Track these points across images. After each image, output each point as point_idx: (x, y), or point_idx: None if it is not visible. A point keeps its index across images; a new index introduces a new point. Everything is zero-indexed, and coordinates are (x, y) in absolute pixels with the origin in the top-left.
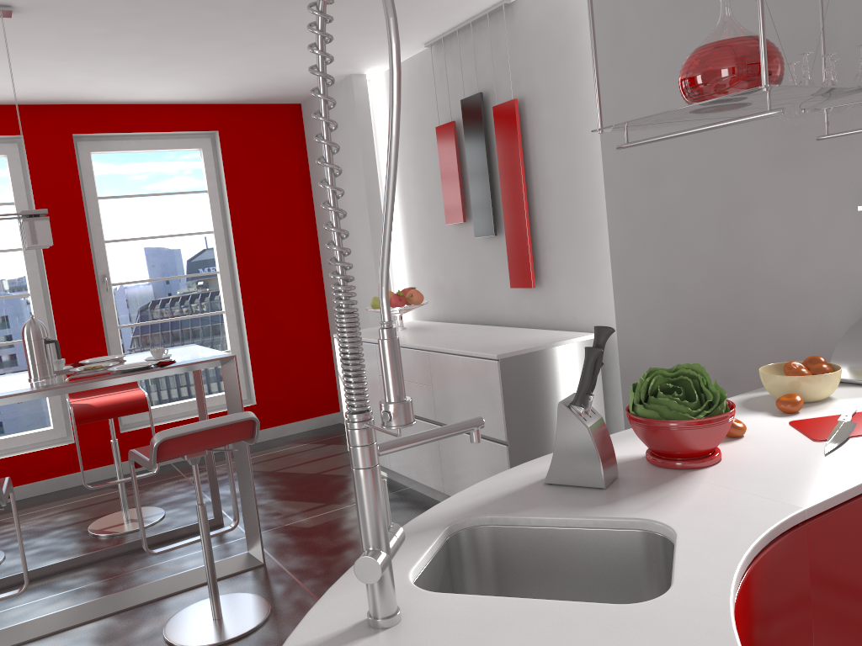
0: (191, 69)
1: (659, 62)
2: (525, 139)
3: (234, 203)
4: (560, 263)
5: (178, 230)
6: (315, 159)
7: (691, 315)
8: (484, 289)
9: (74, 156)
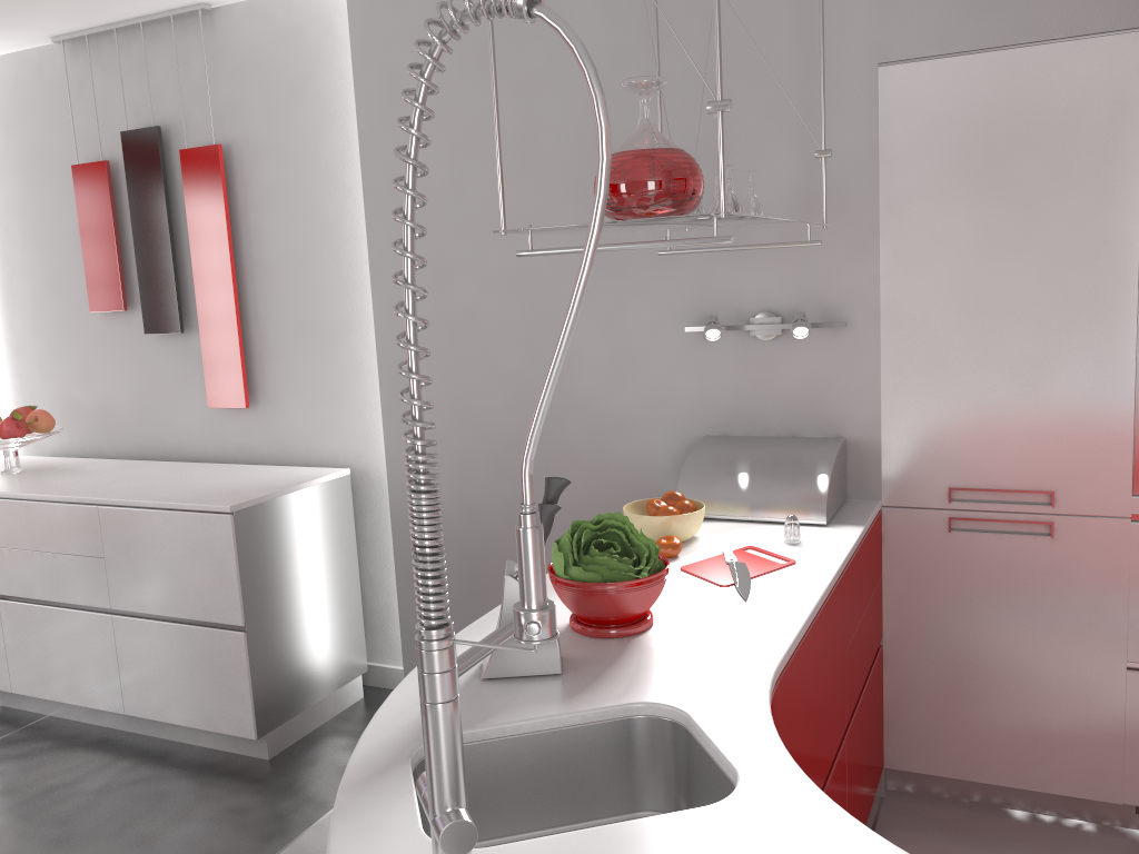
0: None
1: (450, 134)
2: (233, 201)
3: None
4: (288, 375)
5: None
6: None
7: (489, 445)
8: (158, 409)
9: None
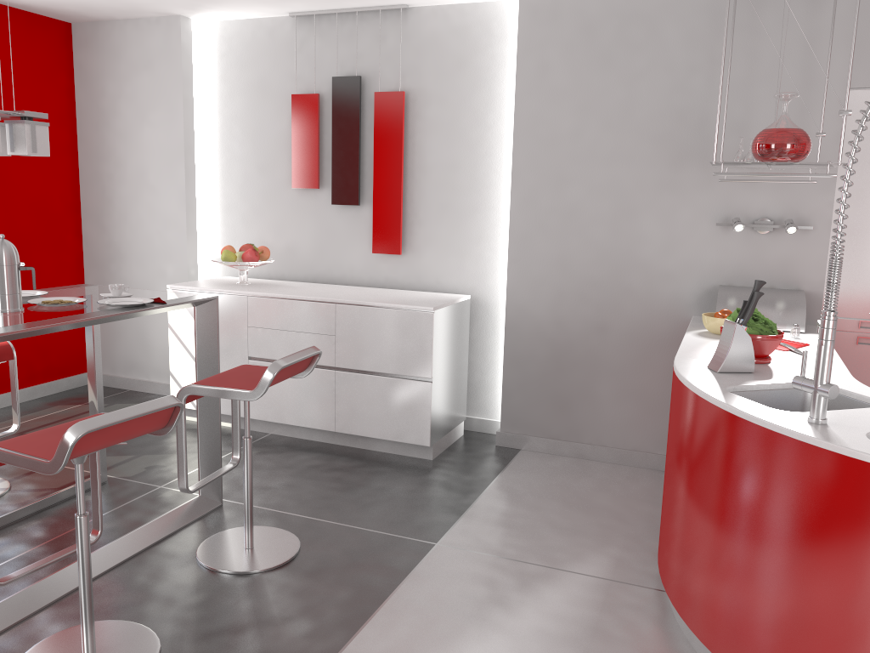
0: None
1: (577, 101)
2: (404, 127)
3: None
4: (429, 236)
5: None
6: (90, 90)
7: (578, 284)
8: (330, 252)
9: None
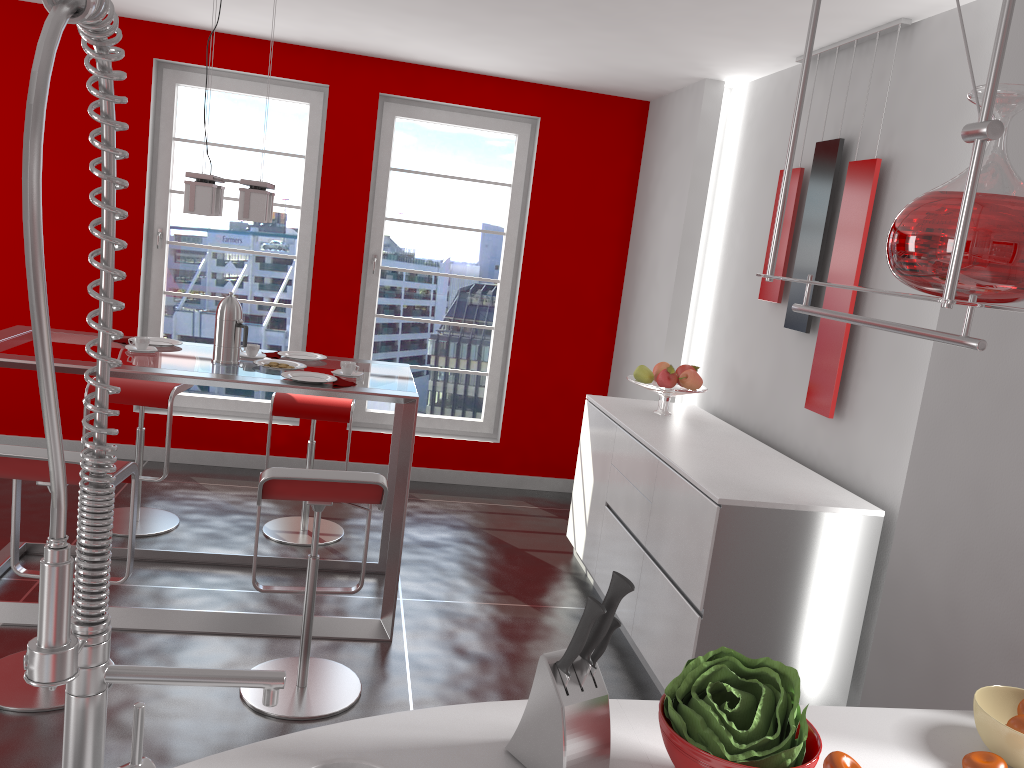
0: (505, 43)
1: None
2: (878, 216)
3: (536, 206)
4: (872, 398)
5: (466, 222)
6: (646, 173)
7: (995, 543)
8: (779, 397)
9: (375, 118)
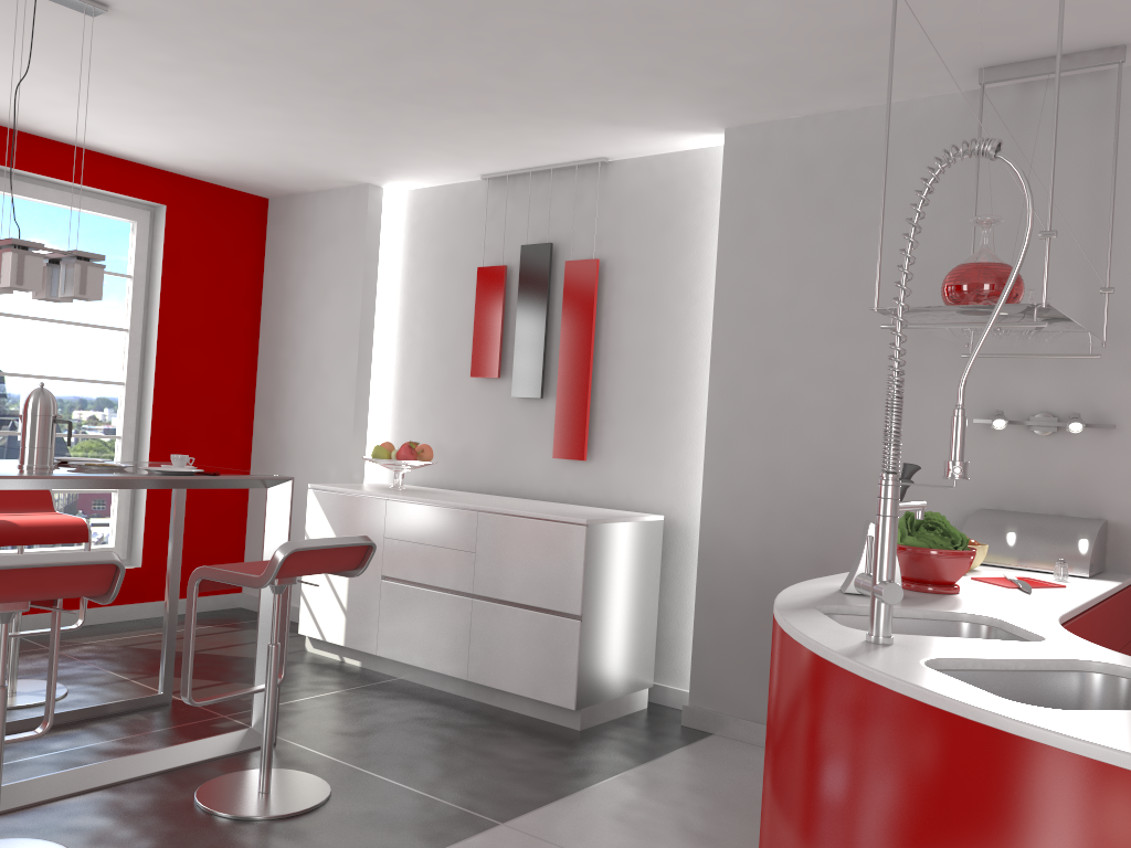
0: (203, 127)
1: (791, 260)
2: (599, 302)
3: (167, 299)
4: (621, 438)
5: (84, 317)
6: (277, 269)
7: (791, 502)
8: (508, 457)
9: None
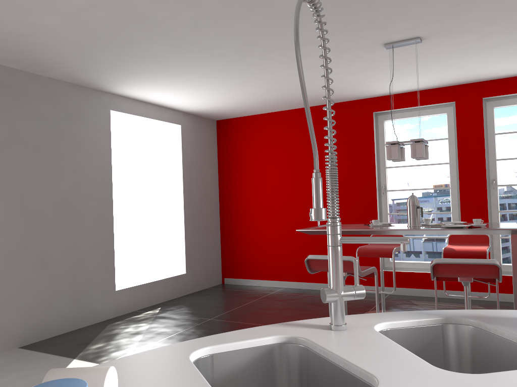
0: None
1: None
2: None
3: None
4: None
5: None
6: None
7: None
8: None
9: (481, 110)
